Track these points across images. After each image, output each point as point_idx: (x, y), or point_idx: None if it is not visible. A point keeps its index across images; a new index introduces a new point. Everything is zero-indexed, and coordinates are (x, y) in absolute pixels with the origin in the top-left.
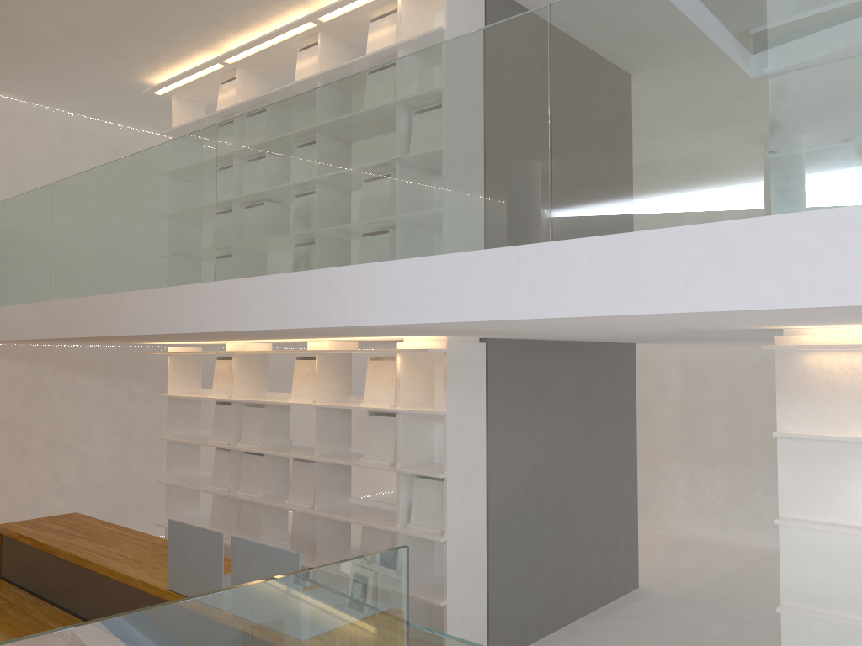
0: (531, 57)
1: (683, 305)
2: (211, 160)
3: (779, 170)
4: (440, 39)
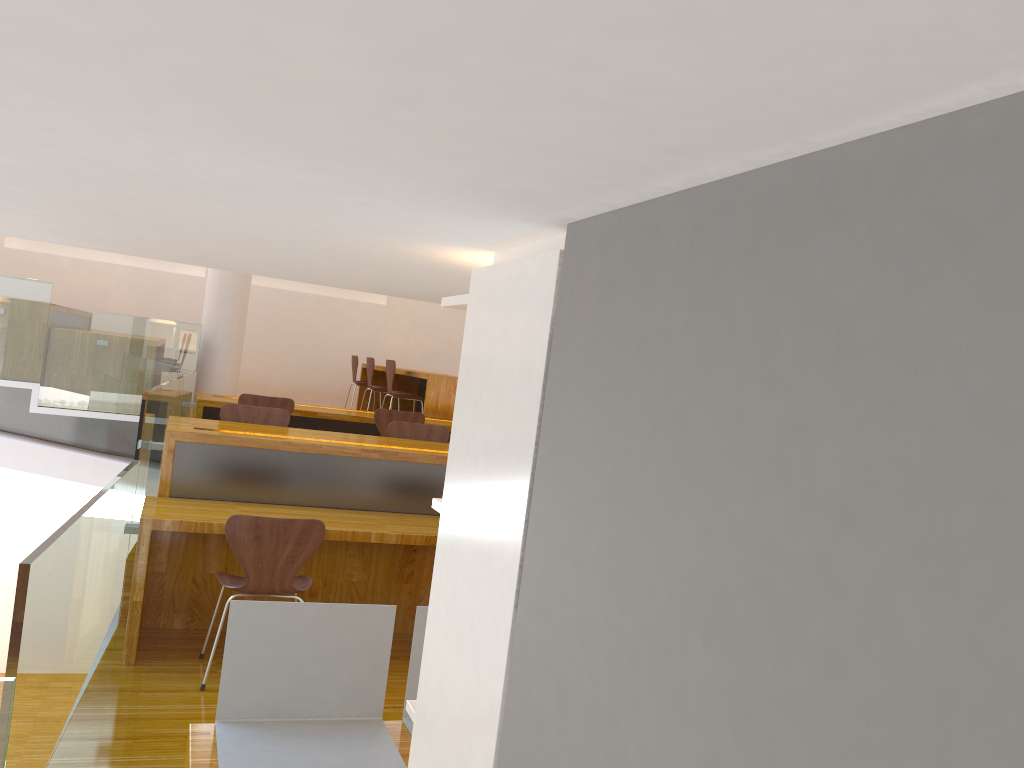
0: None
1: None
2: None
3: None
4: None
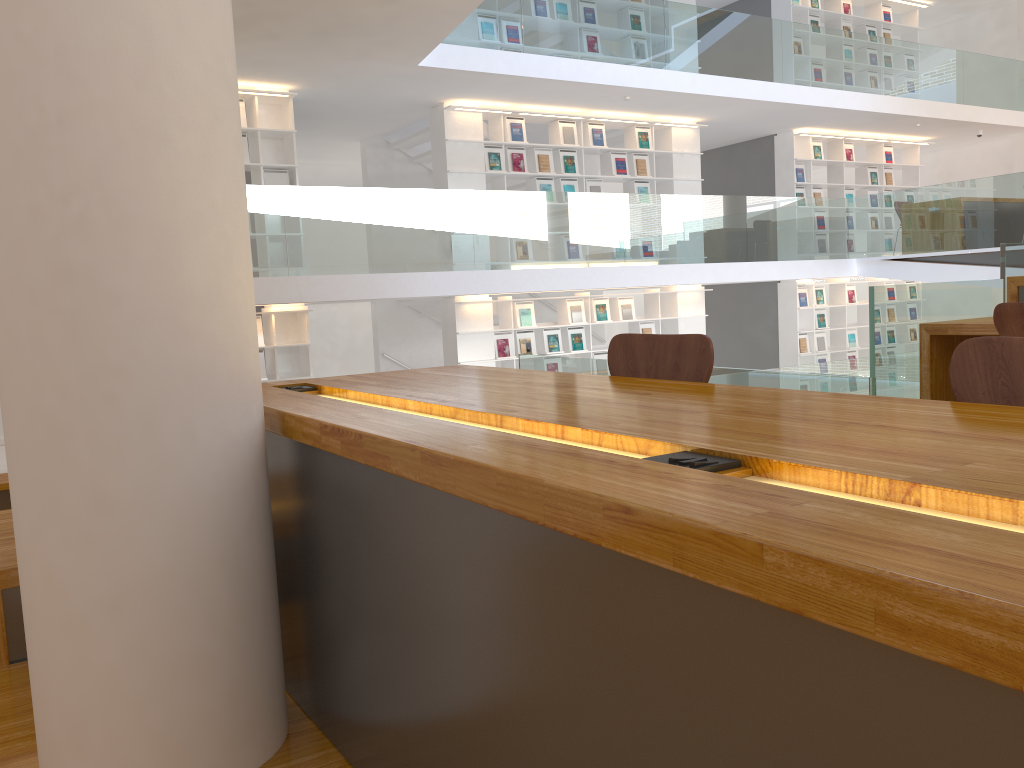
0: (466, 206)
1: (523, 290)
2: (280, 205)
3: (533, 256)
4: (285, 133)
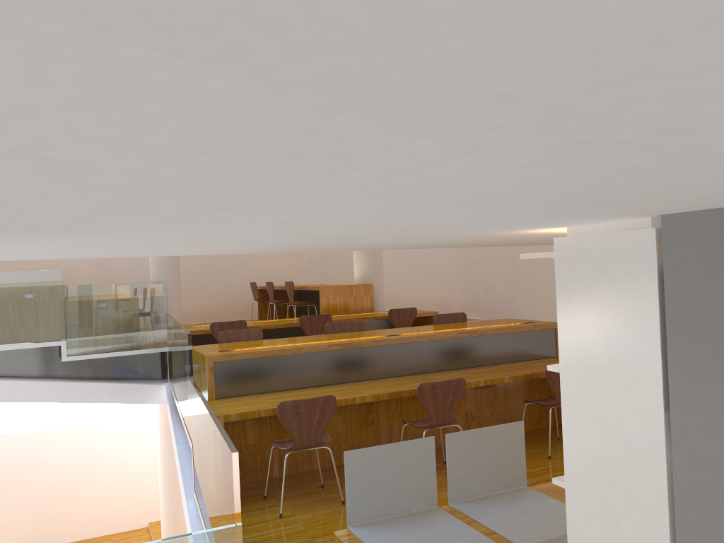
0: None
1: None
2: None
3: None
4: None
